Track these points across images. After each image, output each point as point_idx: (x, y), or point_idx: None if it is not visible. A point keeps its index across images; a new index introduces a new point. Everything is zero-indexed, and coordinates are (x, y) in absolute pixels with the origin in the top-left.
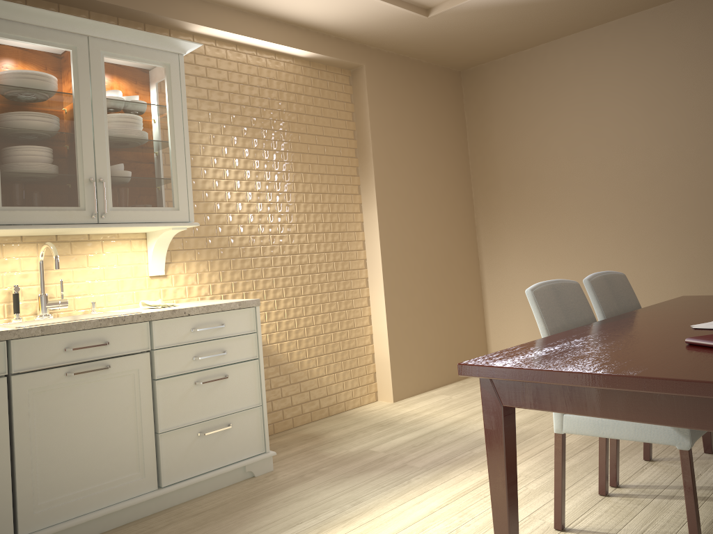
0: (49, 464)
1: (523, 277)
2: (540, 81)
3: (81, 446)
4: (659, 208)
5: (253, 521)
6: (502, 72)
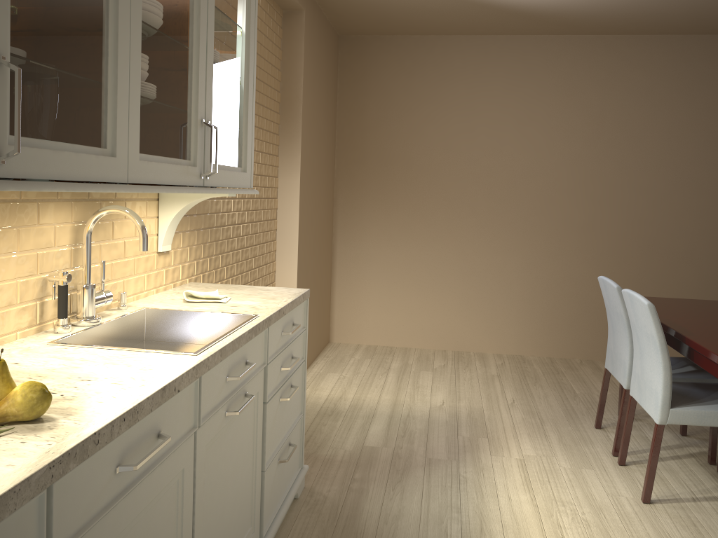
0: None
1: (379, 254)
2: (425, 70)
3: (226, 510)
4: (515, 207)
5: None
6: (386, 50)
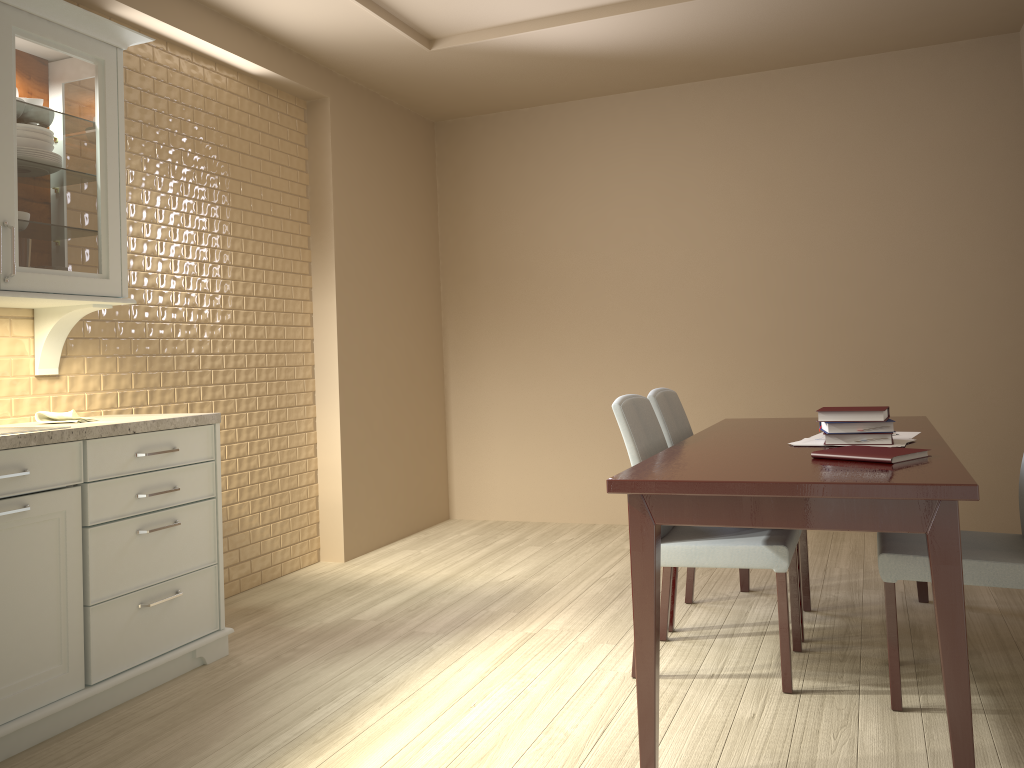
0: None
1: (502, 397)
2: (540, 151)
3: None
4: (670, 319)
5: (247, 715)
6: (491, 132)
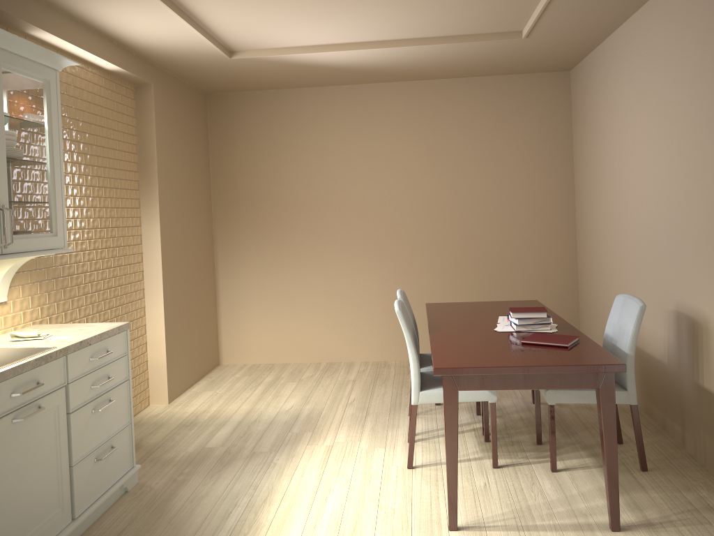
0: (1, 519)
1: (257, 282)
2: (283, 119)
3: (22, 493)
4: (369, 232)
5: (186, 523)
6: (248, 104)
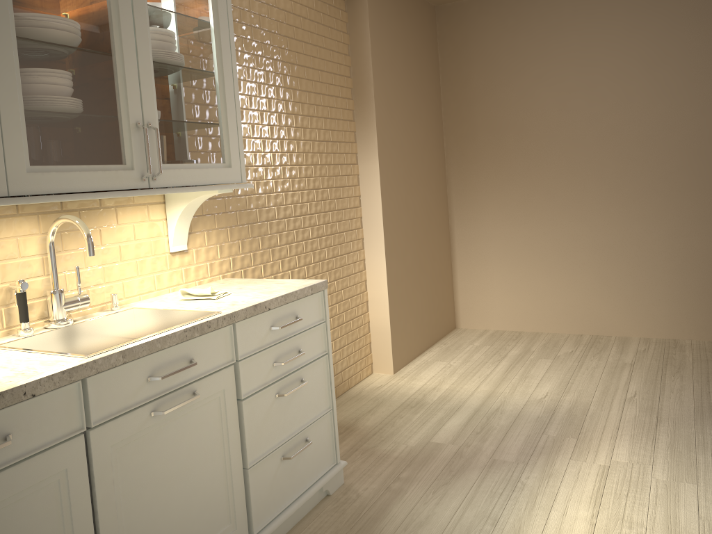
0: None
1: (499, 232)
2: (530, 26)
3: (171, 508)
4: (652, 166)
5: None
6: (485, 12)
